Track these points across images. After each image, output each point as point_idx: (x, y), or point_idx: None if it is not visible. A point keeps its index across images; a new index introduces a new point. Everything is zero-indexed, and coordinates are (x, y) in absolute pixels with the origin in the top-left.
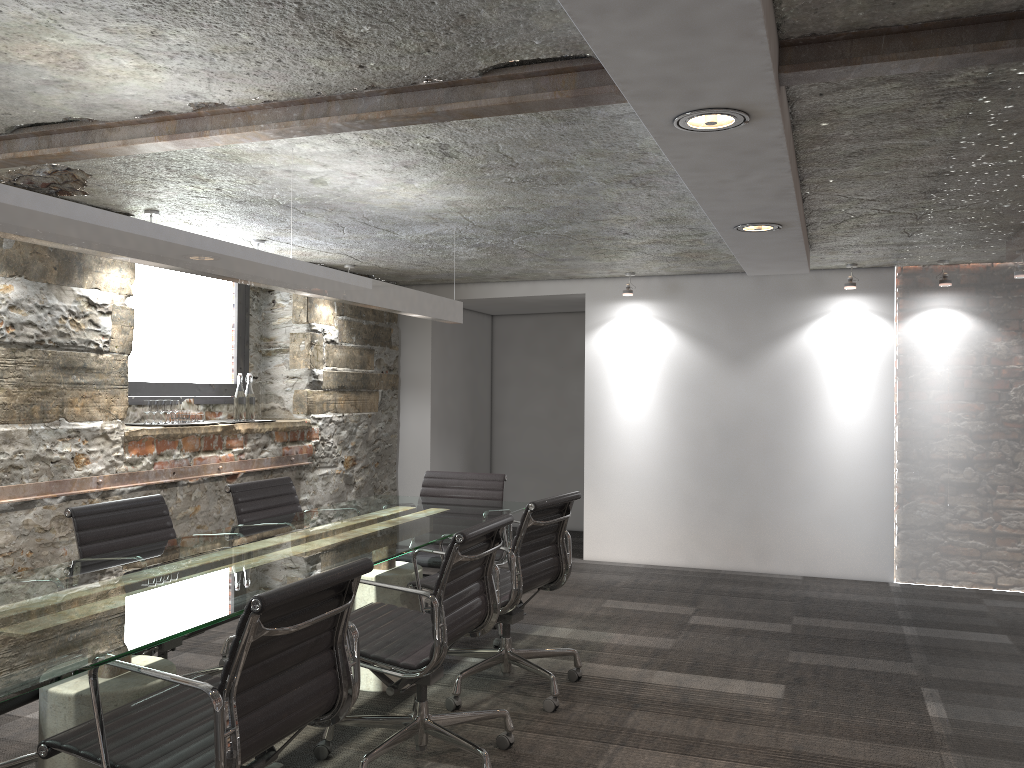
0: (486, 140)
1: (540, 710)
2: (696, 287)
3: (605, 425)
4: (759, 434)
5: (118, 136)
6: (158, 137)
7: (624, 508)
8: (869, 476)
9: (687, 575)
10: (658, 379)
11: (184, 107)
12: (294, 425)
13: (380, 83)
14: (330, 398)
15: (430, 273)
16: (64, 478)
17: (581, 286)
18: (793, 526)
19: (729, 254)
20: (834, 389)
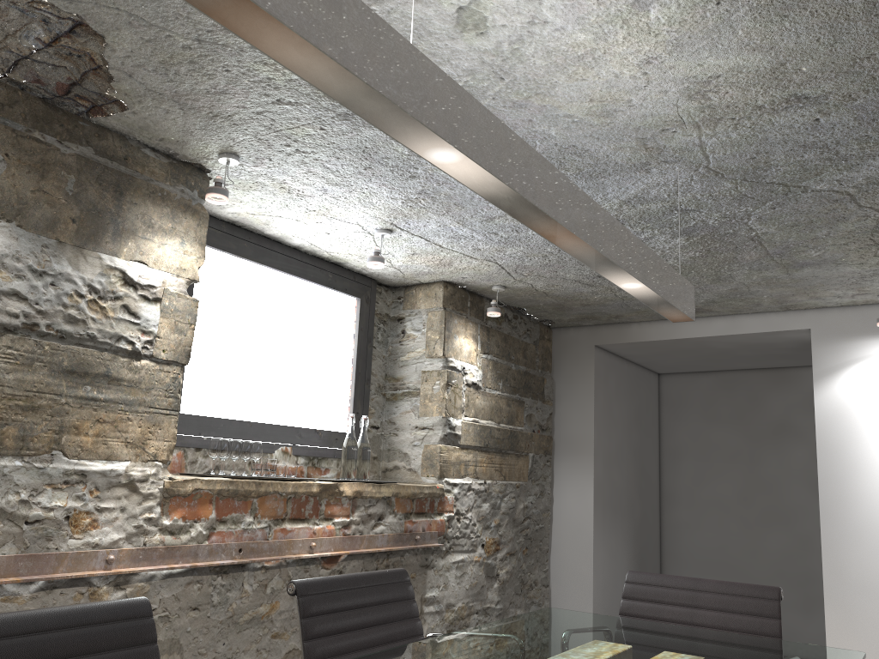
0: None
1: None
2: None
3: (853, 512)
4: None
5: None
6: None
7: None
8: None
9: None
10: None
11: None
12: (421, 490)
13: None
14: (469, 458)
15: (599, 302)
16: (48, 550)
17: (803, 319)
18: None
19: None
20: None
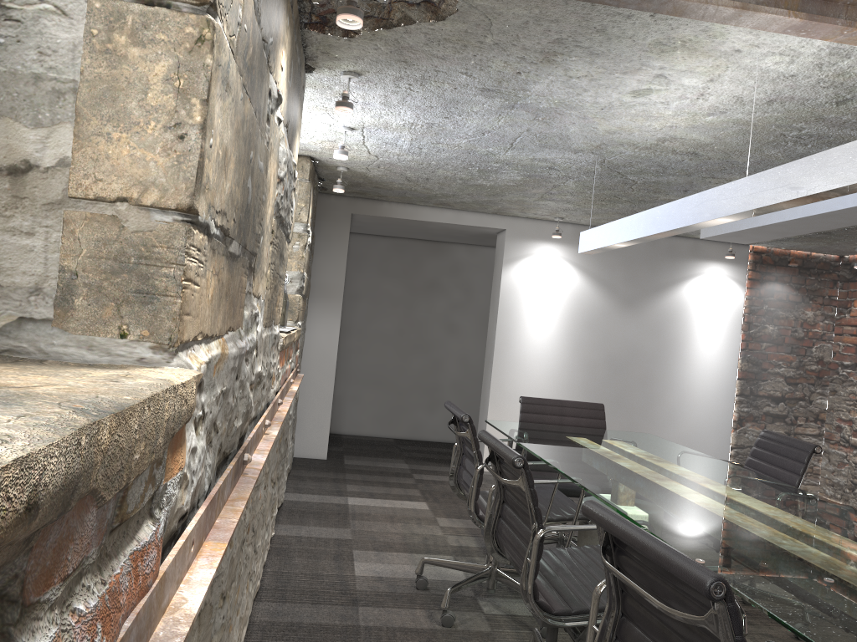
0: None
1: (794, 640)
2: None
3: (513, 350)
4: (640, 368)
5: None
6: (792, 12)
7: None
8: (716, 406)
9: None
10: (563, 314)
11: None
12: (300, 333)
13: None
14: (301, 305)
15: (390, 188)
16: (267, 399)
17: (503, 222)
18: None
19: None
20: (699, 336)
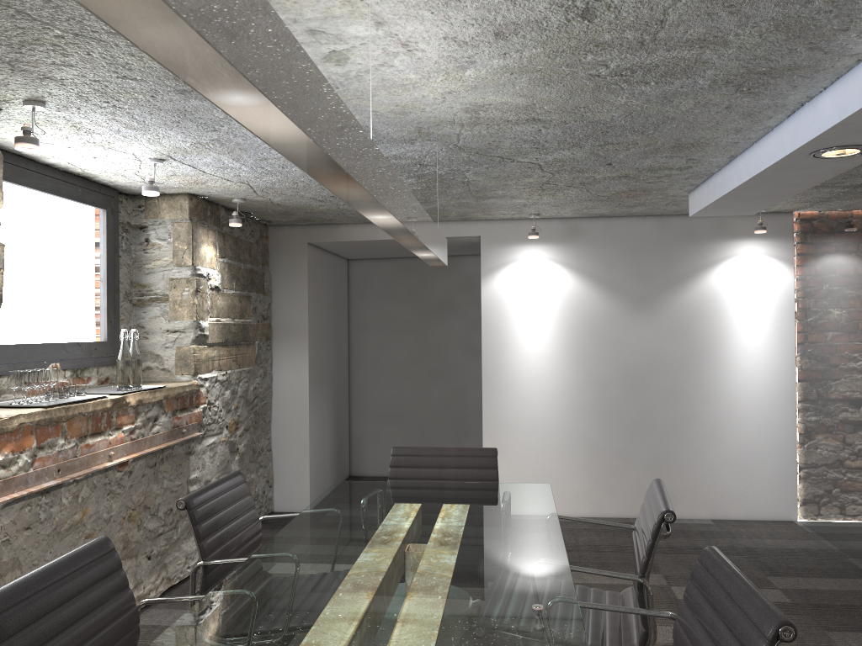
0: None
1: None
2: (598, 230)
3: (504, 373)
4: (664, 379)
5: None
6: None
7: (526, 459)
8: (772, 417)
9: (604, 528)
10: (560, 325)
11: None
12: (184, 390)
13: None
14: (215, 354)
15: (321, 211)
16: None
17: (476, 228)
18: (699, 470)
19: (669, 194)
20: (737, 332)
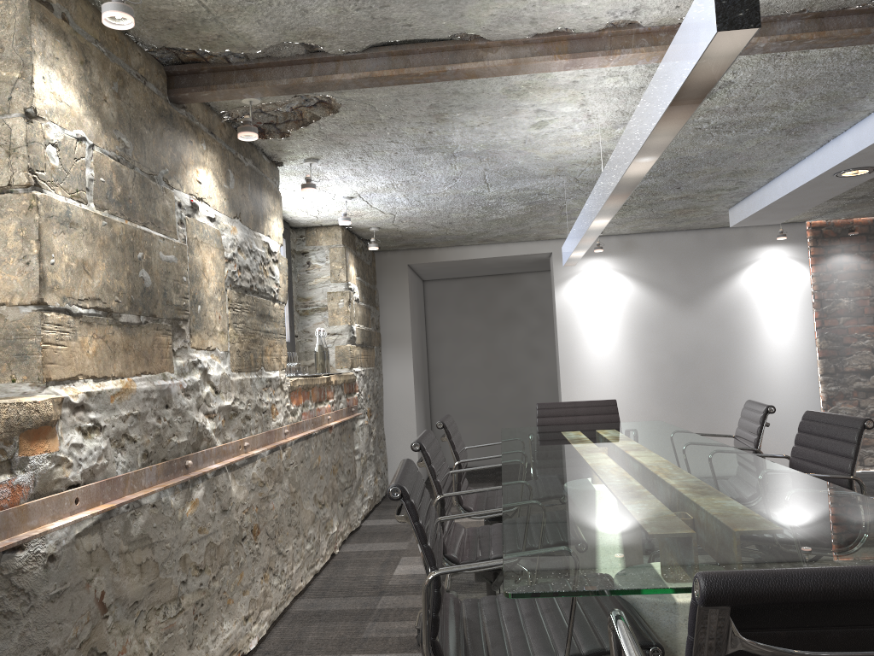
0: (774, 78)
1: None
2: (648, 243)
3: (578, 365)
4: (710, 362)
5: (496, 56)
6: (558, 56)
7: None
8: (800, 389)
9: None
10: (622, 322)
11: (596, 26)
12: (350, 378)
13: (819, 6)
14: (358, 353)
15: (429, 236)
16: (267, 429)
17: (548, 246)
18: None
19: (713, 210)
20: (767, 321)
